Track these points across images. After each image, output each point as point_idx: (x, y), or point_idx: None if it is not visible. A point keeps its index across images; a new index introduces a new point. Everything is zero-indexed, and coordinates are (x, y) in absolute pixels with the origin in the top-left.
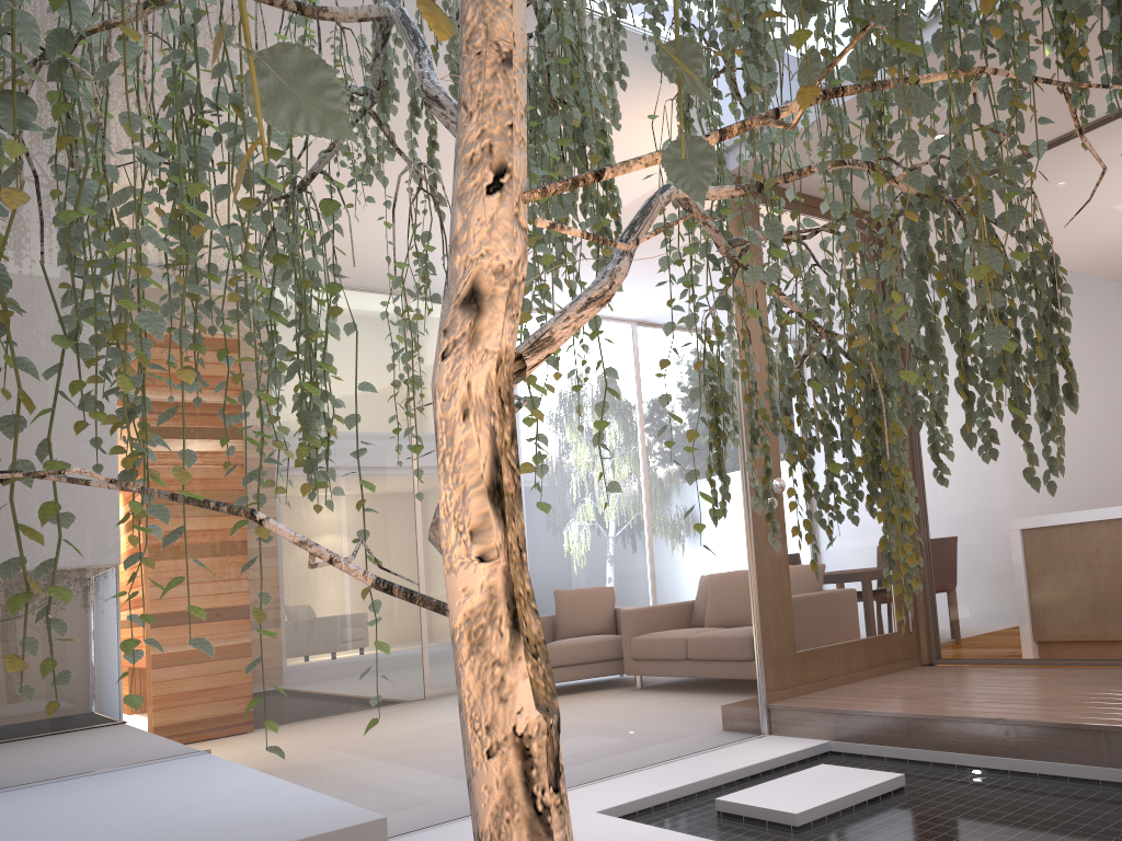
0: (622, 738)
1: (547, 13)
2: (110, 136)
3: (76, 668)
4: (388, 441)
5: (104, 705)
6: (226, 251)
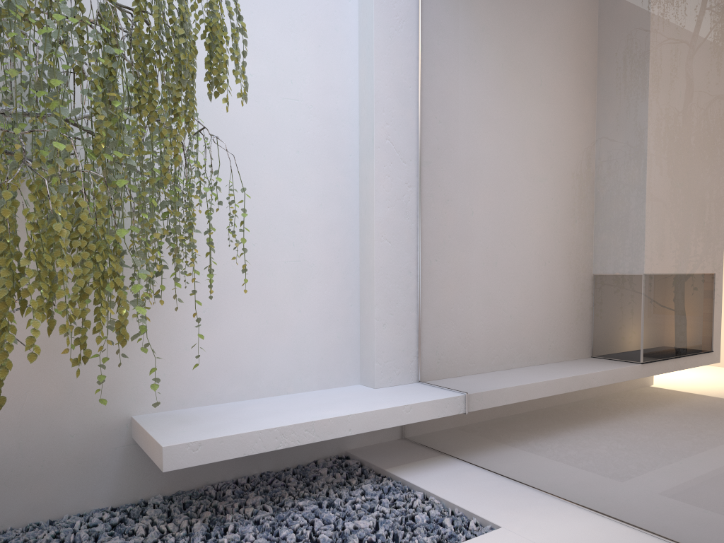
0: (674, 508)
1: (104, 3)
2: (447, 67)
3: (436, 338)
4: (534, 219)
5: (441, 357)
6: (477, 112)
